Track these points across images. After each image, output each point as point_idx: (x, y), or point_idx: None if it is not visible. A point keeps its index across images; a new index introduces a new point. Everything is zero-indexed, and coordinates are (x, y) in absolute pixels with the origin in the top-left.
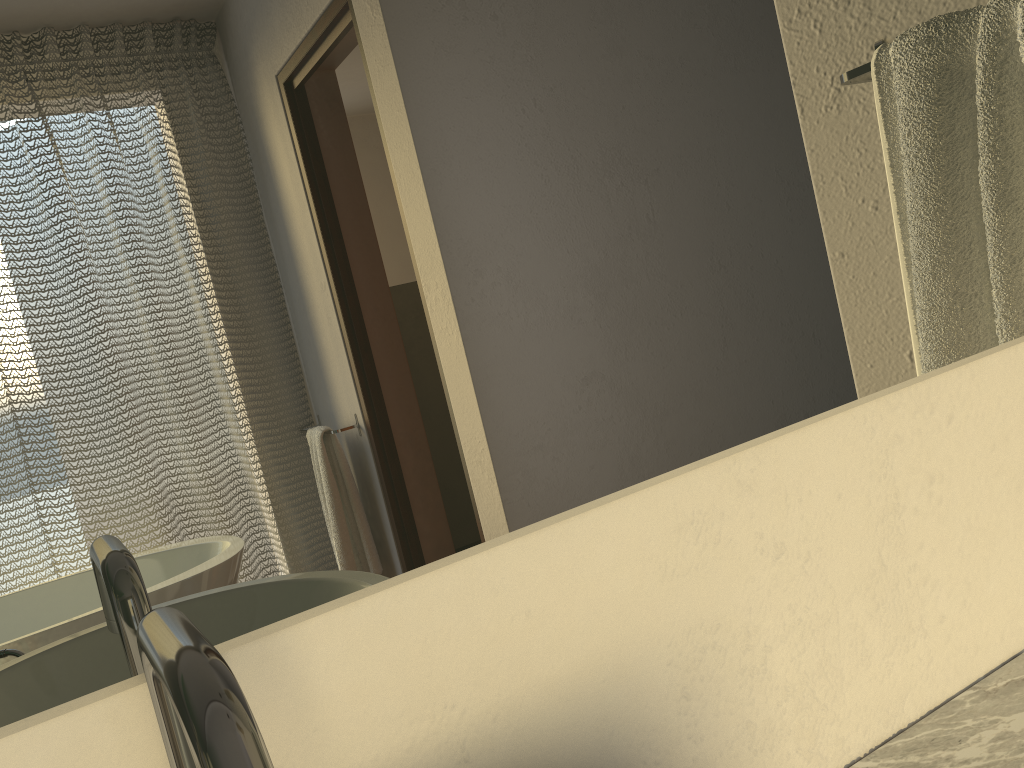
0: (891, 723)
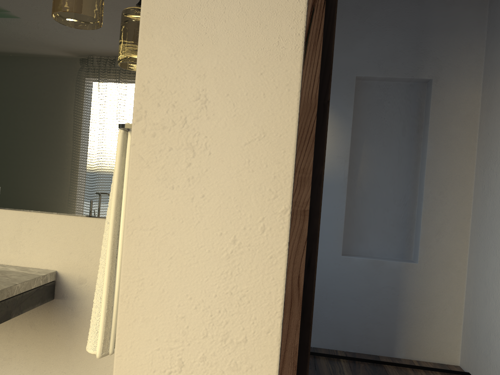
0: (7, 263)
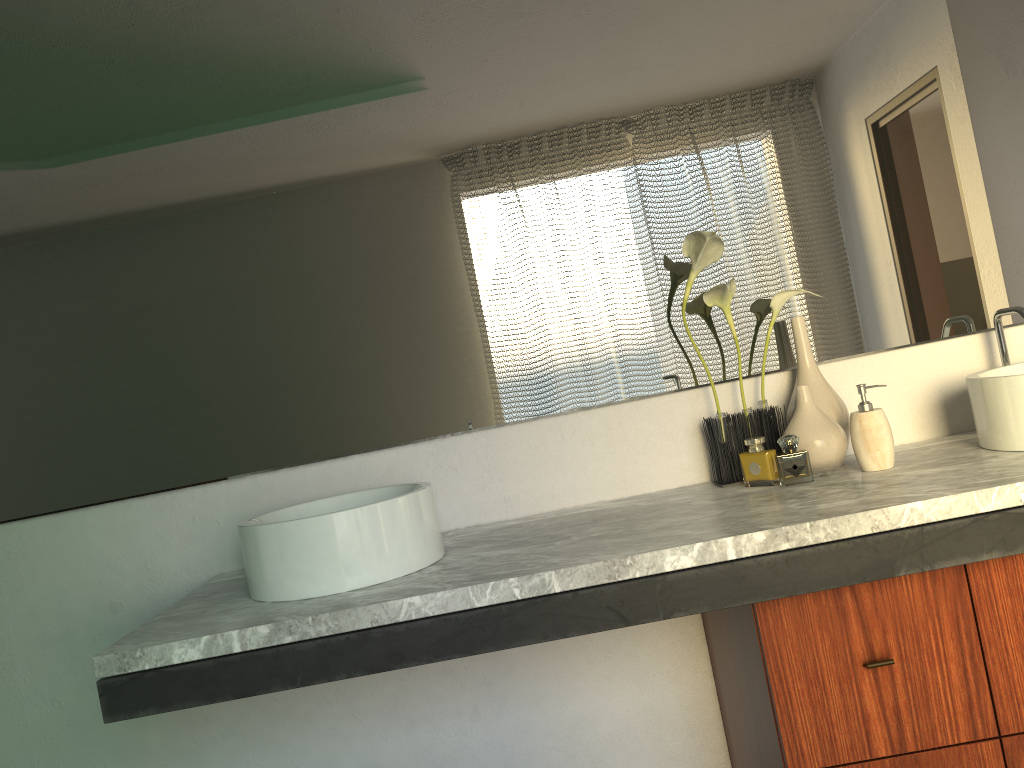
0: None
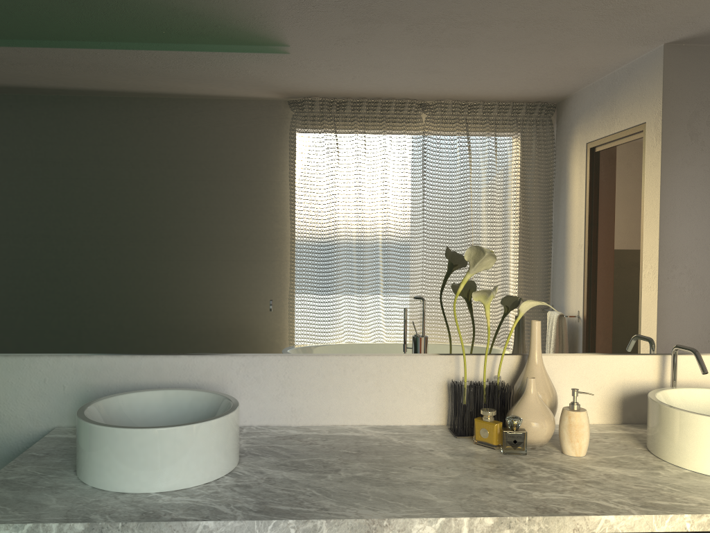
0: None
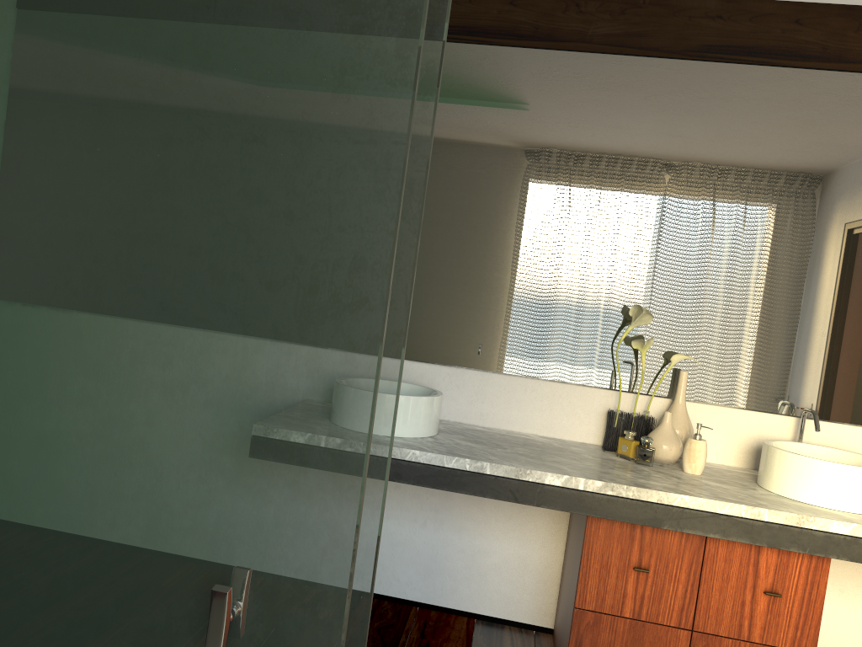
0: None
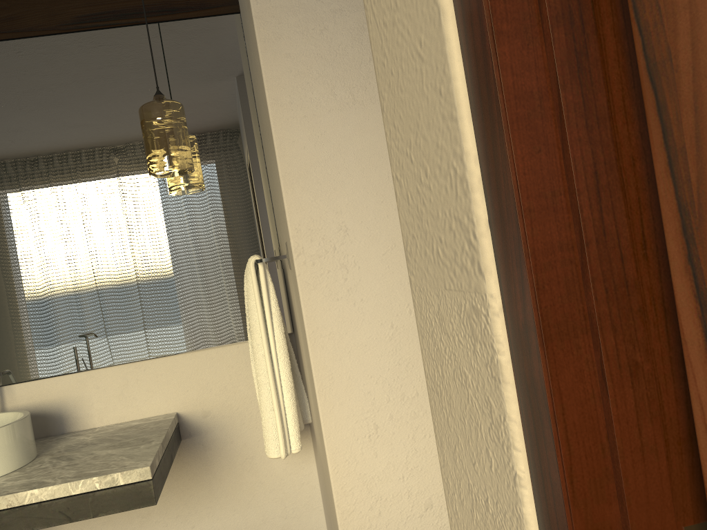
0: (121, 420)
